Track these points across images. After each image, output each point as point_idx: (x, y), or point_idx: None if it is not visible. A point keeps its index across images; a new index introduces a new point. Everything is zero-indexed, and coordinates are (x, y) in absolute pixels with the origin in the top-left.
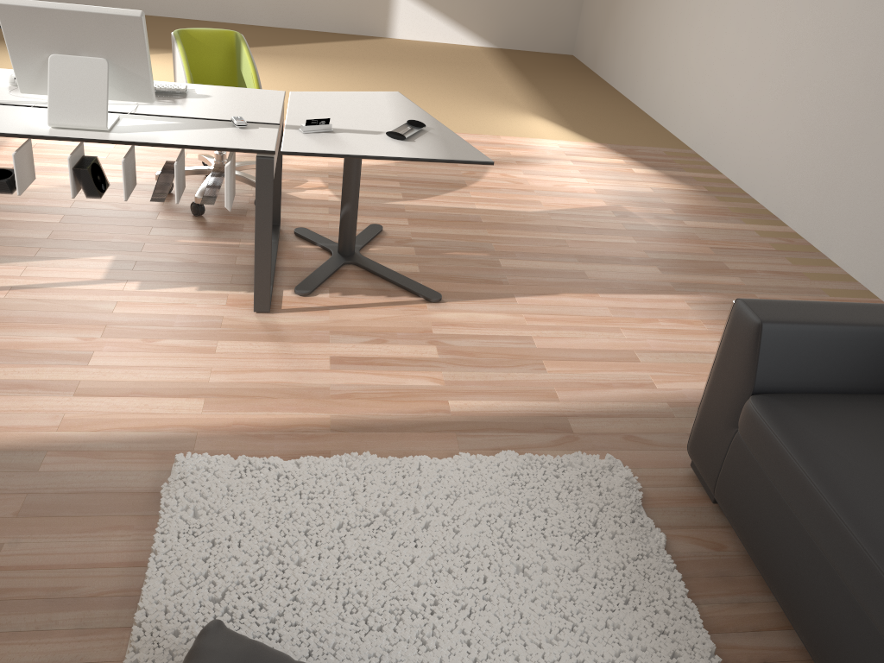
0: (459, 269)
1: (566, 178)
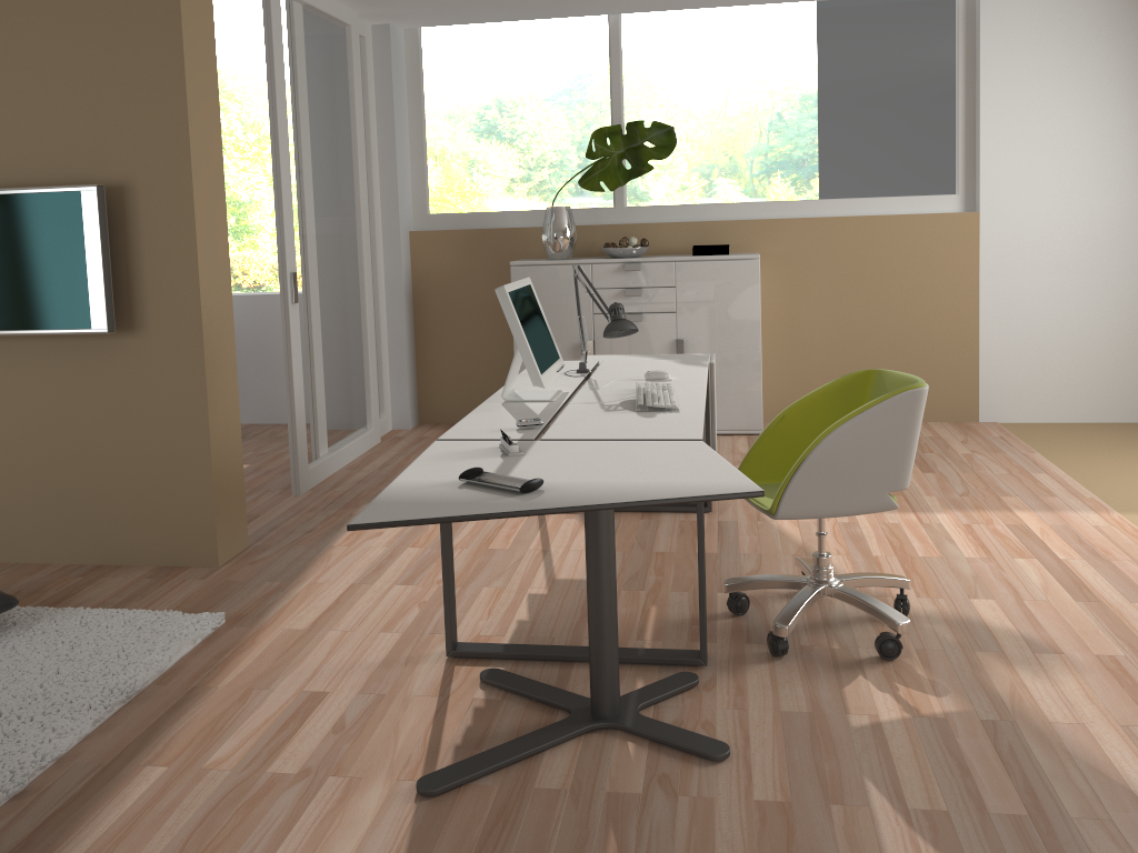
0: (535, 840)
1: None
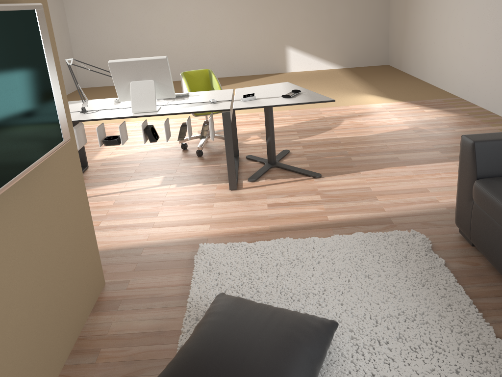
0: (330, 163)
1: (386, 119)
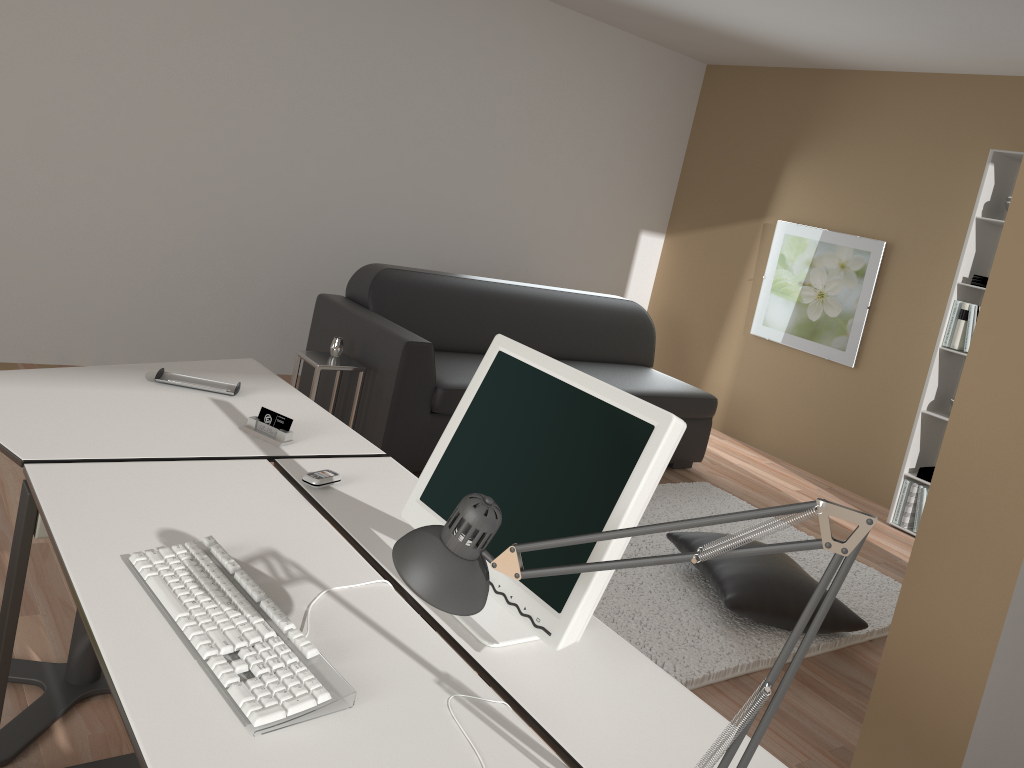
0: None
1: None
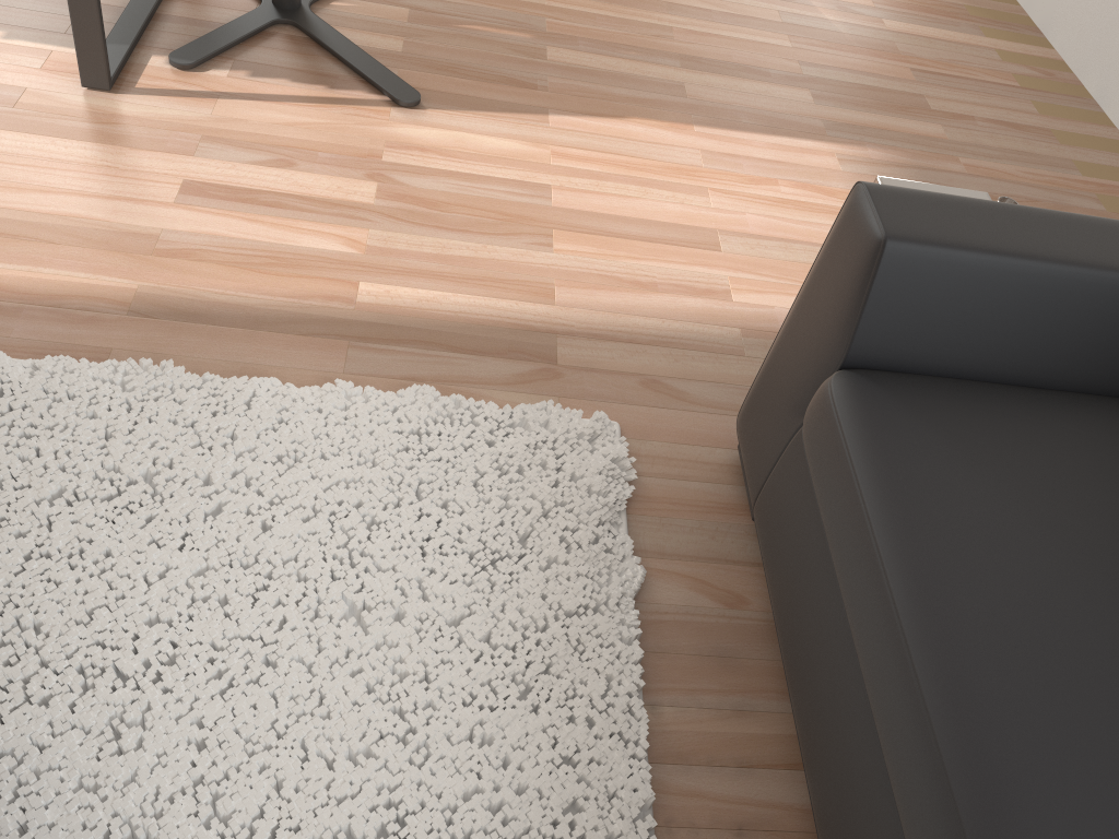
0: (472, 56)
1: None
